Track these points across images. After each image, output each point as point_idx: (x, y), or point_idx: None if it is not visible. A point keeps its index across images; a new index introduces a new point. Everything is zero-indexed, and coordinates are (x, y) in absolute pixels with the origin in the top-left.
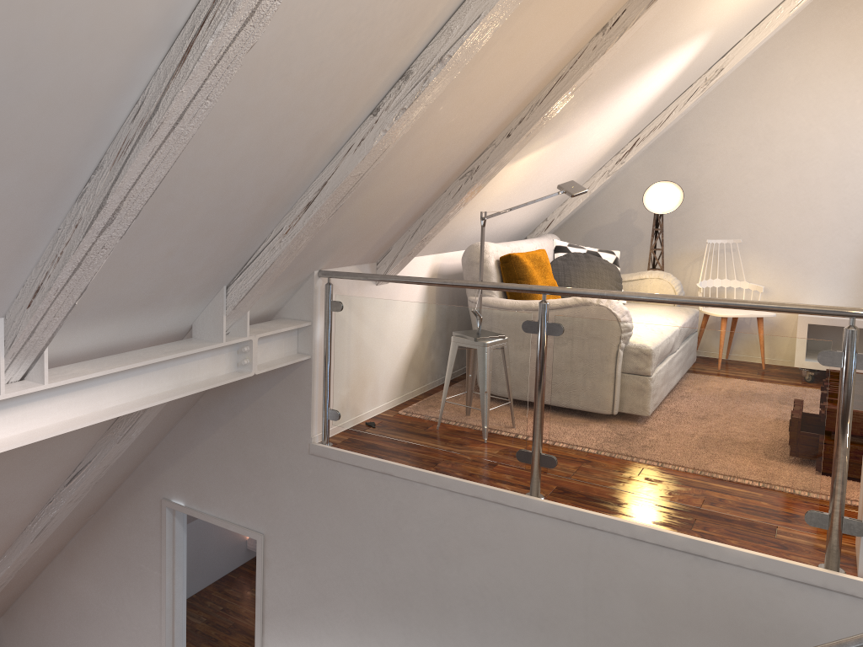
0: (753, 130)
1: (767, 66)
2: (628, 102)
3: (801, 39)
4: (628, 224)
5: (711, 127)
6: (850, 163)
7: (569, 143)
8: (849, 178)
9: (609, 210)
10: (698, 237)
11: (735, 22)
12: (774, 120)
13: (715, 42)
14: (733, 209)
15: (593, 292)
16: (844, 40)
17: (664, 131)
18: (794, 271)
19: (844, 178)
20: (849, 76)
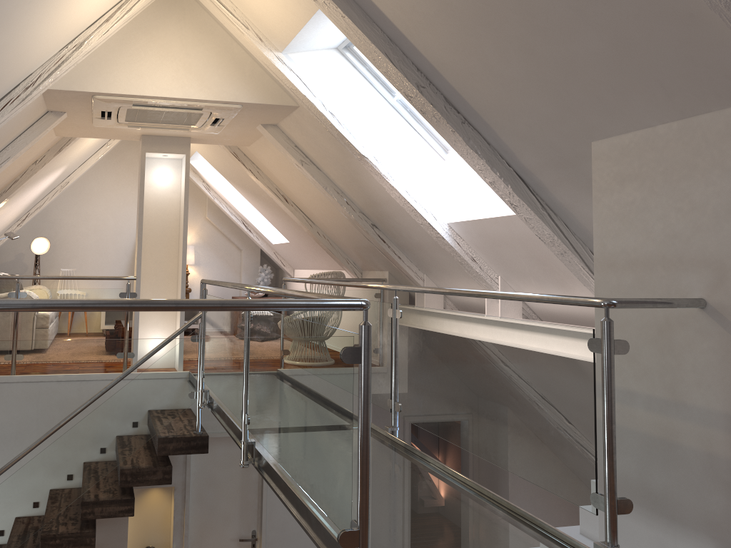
0: (80, 213)
1: (86, 183)
2: (31, 194)
3: (99, 172)
4: (20, 261)
5: (62, 210)
6: (119, 232)
7: (4, 212)
8: (119, 239)
9: (10, 253)
10: (56, 268)
11: (76, 161)
12: (89, 209)
13: (68, 169)
14: (72, 253)
15: (41, 276)
16: (116, 175)
17: (42, 210)
18: (98, 284)
19: (117, 239)
20: (118, 192)
